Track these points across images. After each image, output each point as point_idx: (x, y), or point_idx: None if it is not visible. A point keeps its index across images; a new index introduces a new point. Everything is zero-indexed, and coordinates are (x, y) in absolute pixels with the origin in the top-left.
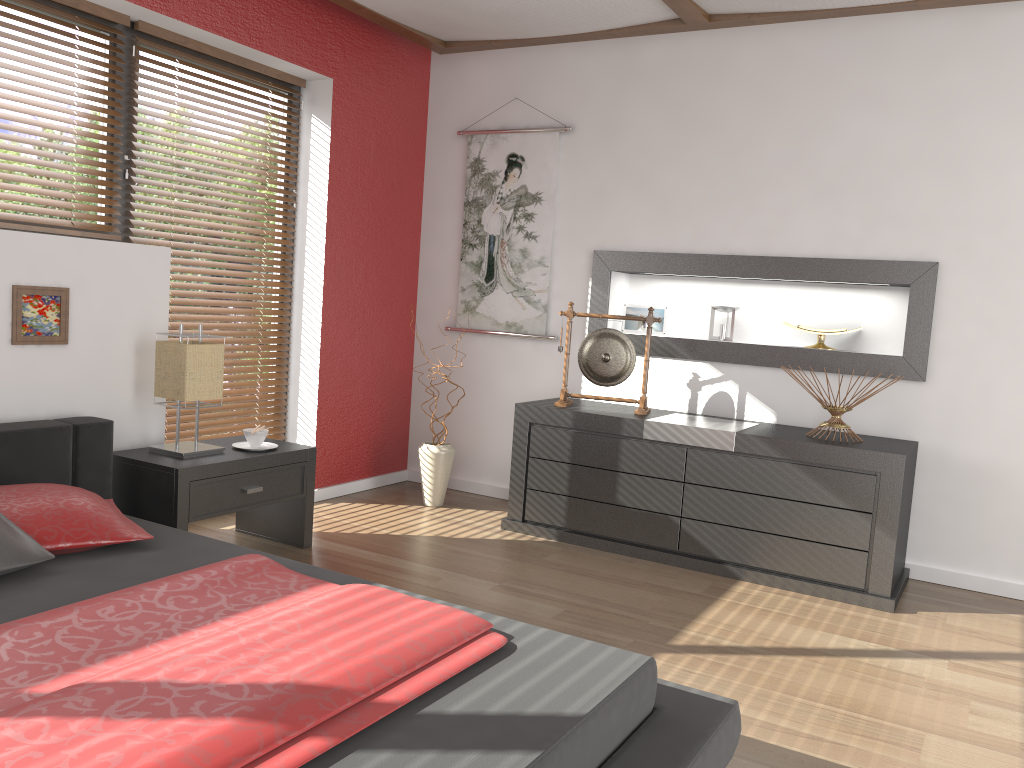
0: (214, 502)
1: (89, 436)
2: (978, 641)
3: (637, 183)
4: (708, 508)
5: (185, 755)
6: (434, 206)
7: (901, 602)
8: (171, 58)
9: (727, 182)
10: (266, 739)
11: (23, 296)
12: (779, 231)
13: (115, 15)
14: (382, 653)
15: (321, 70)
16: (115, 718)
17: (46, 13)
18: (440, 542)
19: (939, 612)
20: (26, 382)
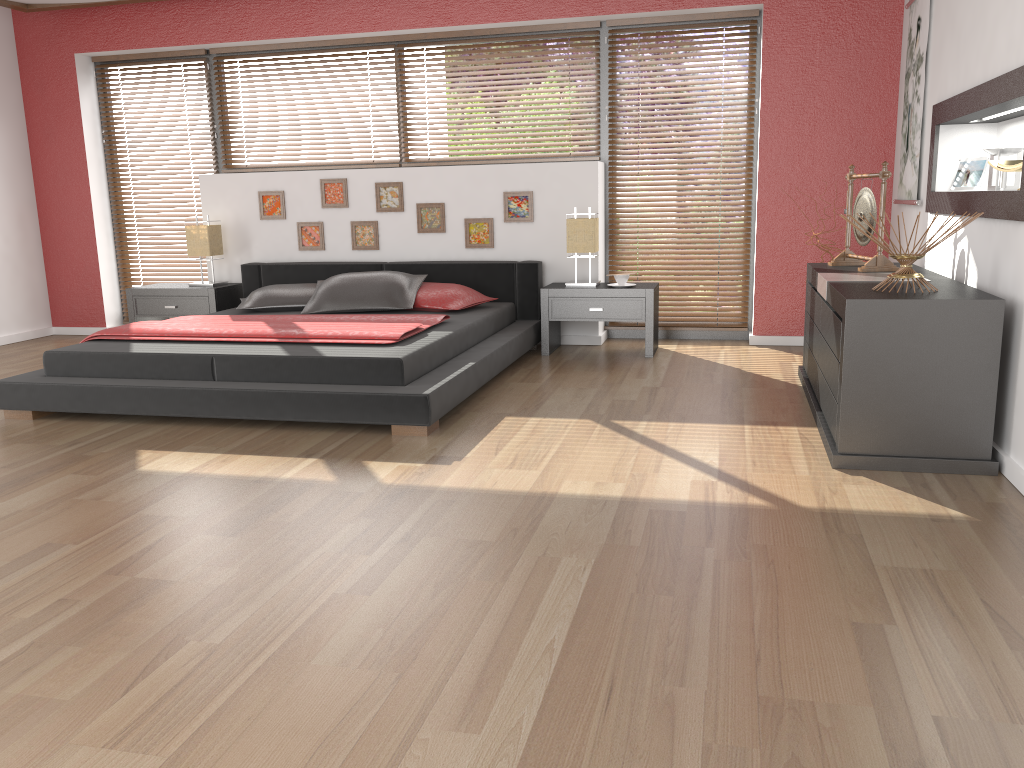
0: (567, 312)
1: (523, 270)
2: (803, 493)
3: (952, 23)
4: (821, 357)
5: (248, 330)
6: (901, 83)
7: (882, 471)
8: (634, 35)
9: (978, 2)
10: (266, 334)
11: (509, 197)
12: (991, 51)
13: (589, 24)
14: (340, 331)
15: (748, 1)
16: (267, 325)
17: (556, 37)
18: (723, 370)
19: (880, 483)
20: (512, 242)
